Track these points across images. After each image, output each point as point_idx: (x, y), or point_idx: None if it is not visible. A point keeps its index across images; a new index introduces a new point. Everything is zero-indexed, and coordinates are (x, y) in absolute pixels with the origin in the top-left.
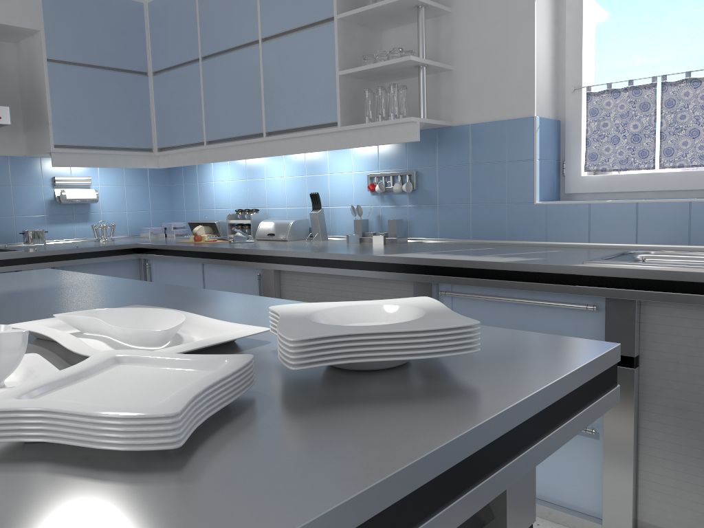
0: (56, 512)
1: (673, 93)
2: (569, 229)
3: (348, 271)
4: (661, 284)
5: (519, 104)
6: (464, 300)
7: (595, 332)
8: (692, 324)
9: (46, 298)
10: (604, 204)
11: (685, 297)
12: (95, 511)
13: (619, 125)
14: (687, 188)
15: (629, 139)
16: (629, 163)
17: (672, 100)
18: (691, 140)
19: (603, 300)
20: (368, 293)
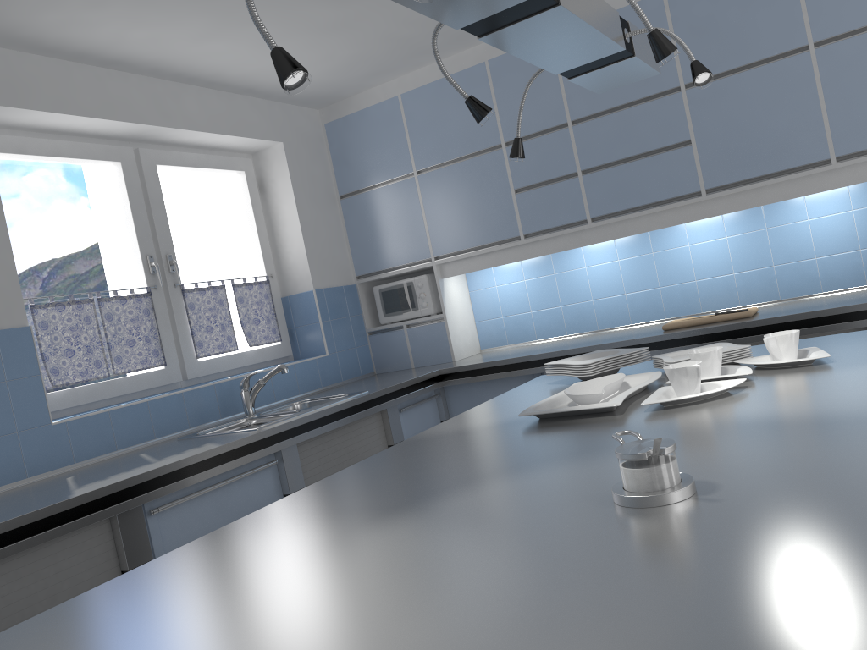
0: (761, 351)
1: (109, 307)
2: (96, 442)
3: (27, 542)
4: (314, 423)
5: (6, 311)
6: (168, 511)
7: (272, 484)
8: (316, 450)
9: (430, 479)
10: (122, 408)
11: (327, 427)
12: (754, 351)
13: (71, 337)
14: (137, 389)
15: (84, 351)
16: (89, 373)
17: (110, 314)
18: (130, 348)
19: (271, 456)
20: (31, 574)
